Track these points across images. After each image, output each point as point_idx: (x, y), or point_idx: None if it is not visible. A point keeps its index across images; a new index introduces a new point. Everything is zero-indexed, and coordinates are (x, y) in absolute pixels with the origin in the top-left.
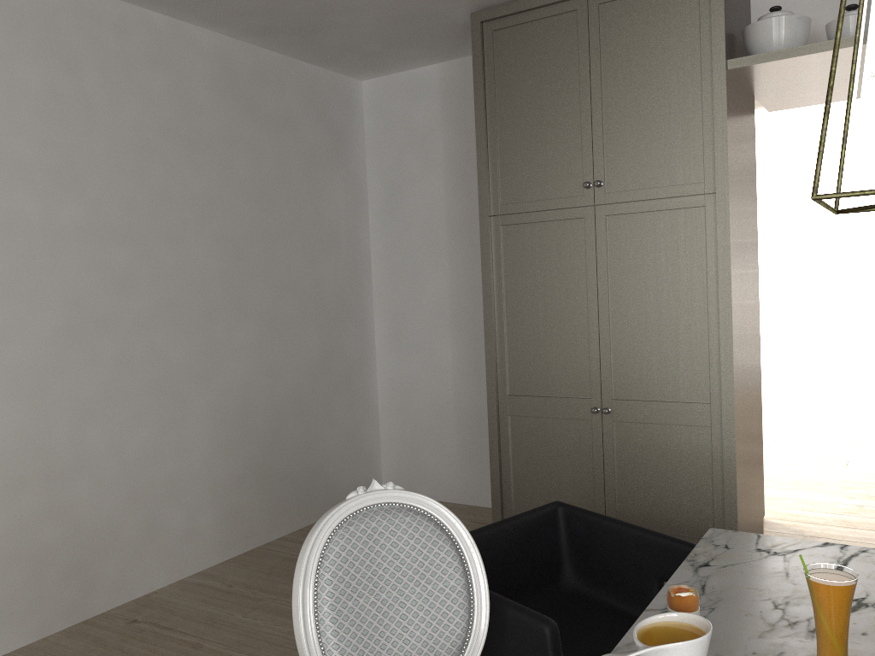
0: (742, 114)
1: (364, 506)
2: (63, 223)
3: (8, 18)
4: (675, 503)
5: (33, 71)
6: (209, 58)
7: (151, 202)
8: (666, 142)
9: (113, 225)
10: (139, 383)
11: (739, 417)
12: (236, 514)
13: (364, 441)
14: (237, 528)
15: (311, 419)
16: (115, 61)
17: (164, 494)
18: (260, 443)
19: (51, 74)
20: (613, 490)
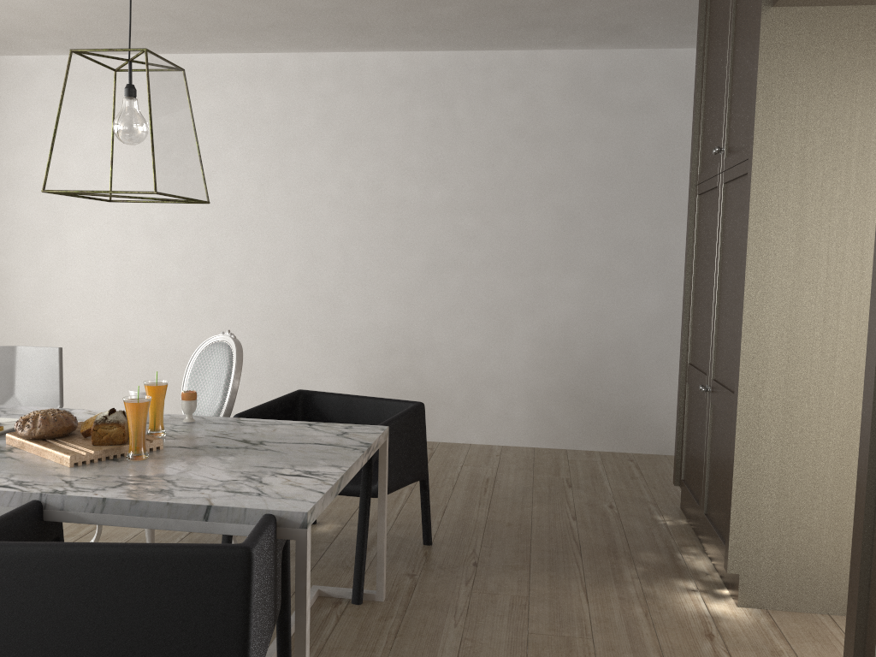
0: (863, 45)
1: (219, 339)
2: (433, 201)
3: (412, 84)
4: (722, 501)
5: (423, 112)
6: (561, 71)
7: (497, 185)
8: (747, 99)
9: (466, 202)
10: (475, 306)
11: (763, 420)
12: (546, 417)
13: None
14: (547, 428)
15: (640, 365)
16: (479, 92)
17: (486, 384)
18: (577, 371)
19: (434, 111)
20: (705, 474)
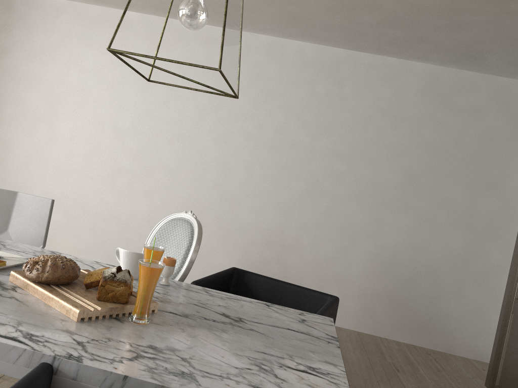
0: None
1: (181, 217)
2: (317, 147)
3: (317, 66)
4: None
5: (322, 86)
6: (421, 77)
7: (364, 144)
8: None
9: (340, 152)
10: (333, 224)
11: None
12: (370, 311)
13: (489, 321)
14: (369, 319)
15: (442, 287)
16: (363, 81)
17: (331, 280)
18: (397, 283)
19: (329, 87)
20: None
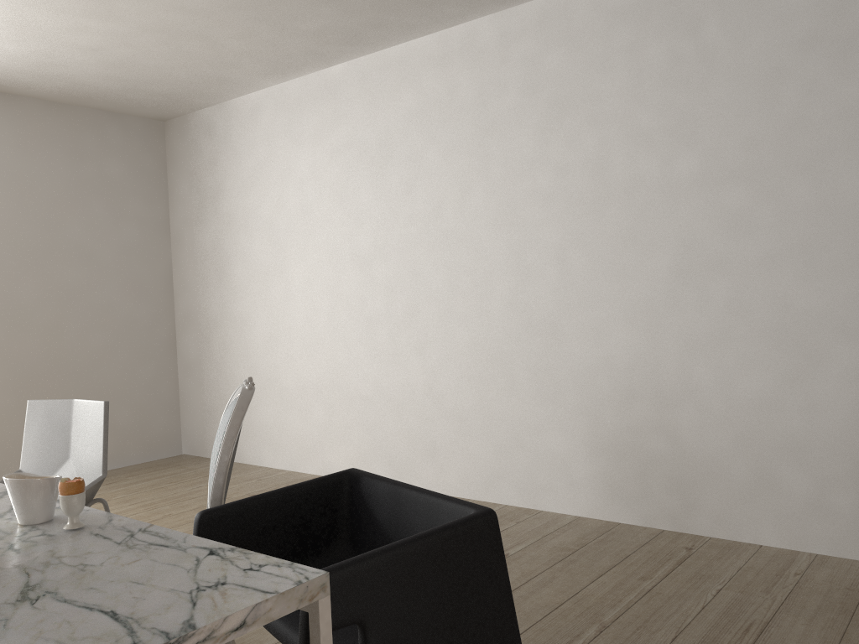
0: None
1: (240, 391)
2: (678, 175)
3: (638, 12)
4: None
5: (656, 48)
6: None
7: (780, 132)
8: None
9: (730, 168)
10: (754, 328)
11: None
12: None
13: None
14: None
15: None
16: None
17: (781, 451)
18: None
19: (673, 43)
20: None
